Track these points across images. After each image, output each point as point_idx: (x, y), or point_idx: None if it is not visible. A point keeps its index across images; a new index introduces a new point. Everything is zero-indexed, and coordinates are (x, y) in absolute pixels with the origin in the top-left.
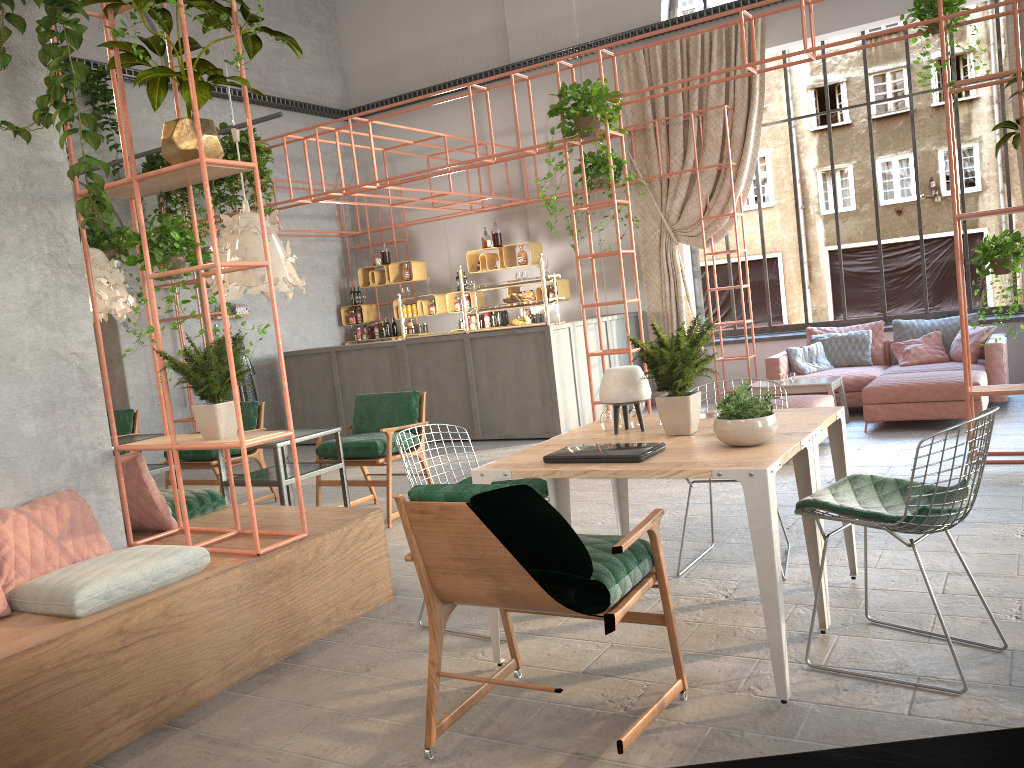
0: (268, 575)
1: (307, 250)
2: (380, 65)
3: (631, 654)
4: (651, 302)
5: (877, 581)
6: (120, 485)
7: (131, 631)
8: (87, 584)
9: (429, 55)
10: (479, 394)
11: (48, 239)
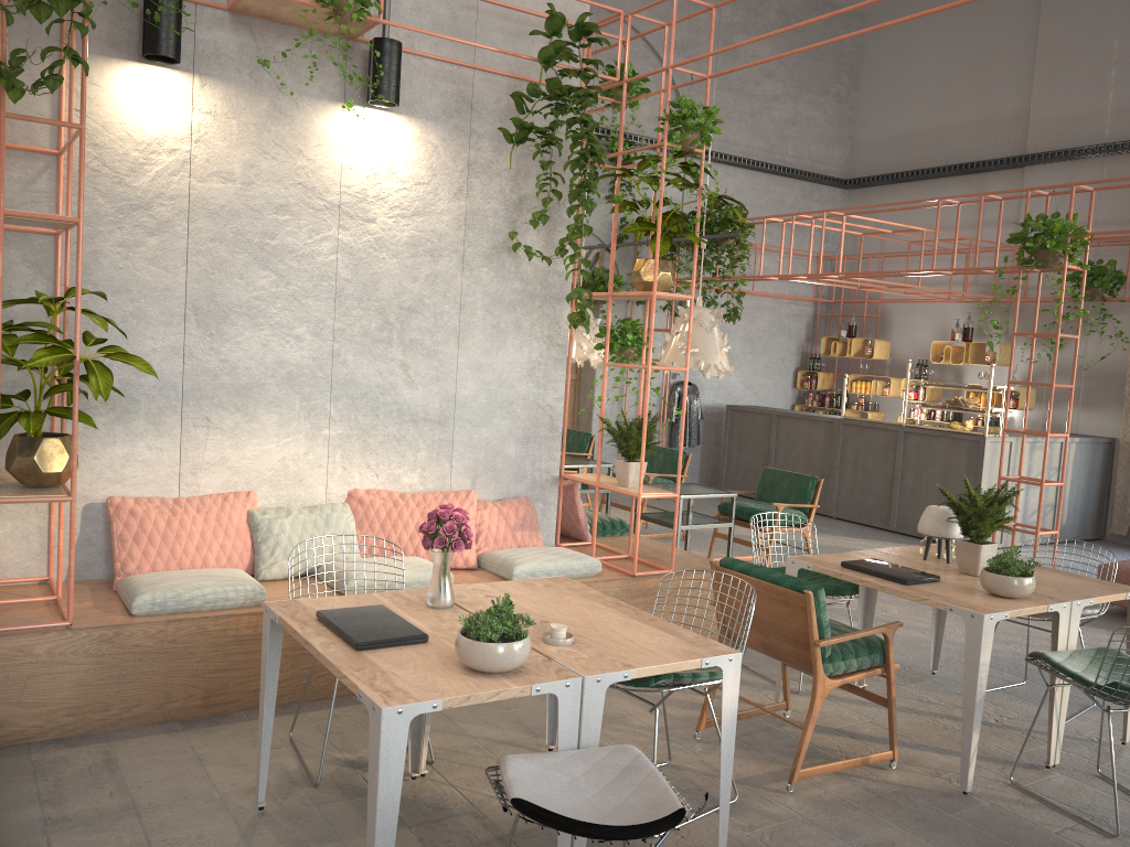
0: (637, 592)
1: (777, 311)
2: (890, 138)
3: (881, 731)
4: (1128, 431)
5: None
6: (558, 501)
7: None
8: (522, 563)
9: (942, 134)
10: (902, 487)
11: (548, 325)
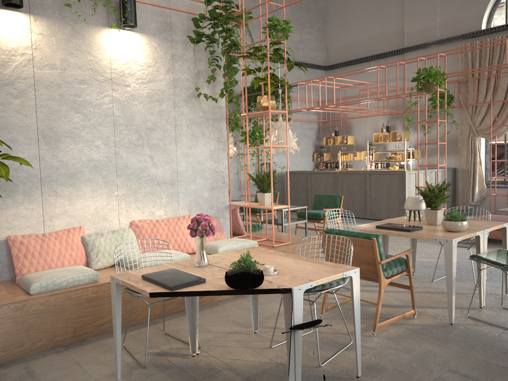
0: None
1: (302, 127)
2: (343, 46)
3: (402, 302)
4: (461, 164)
5: None
6: (230, 217)
7: None
8: (221, 246)
9: (366, 42)
10: (370, 198)
11: (217, 132)
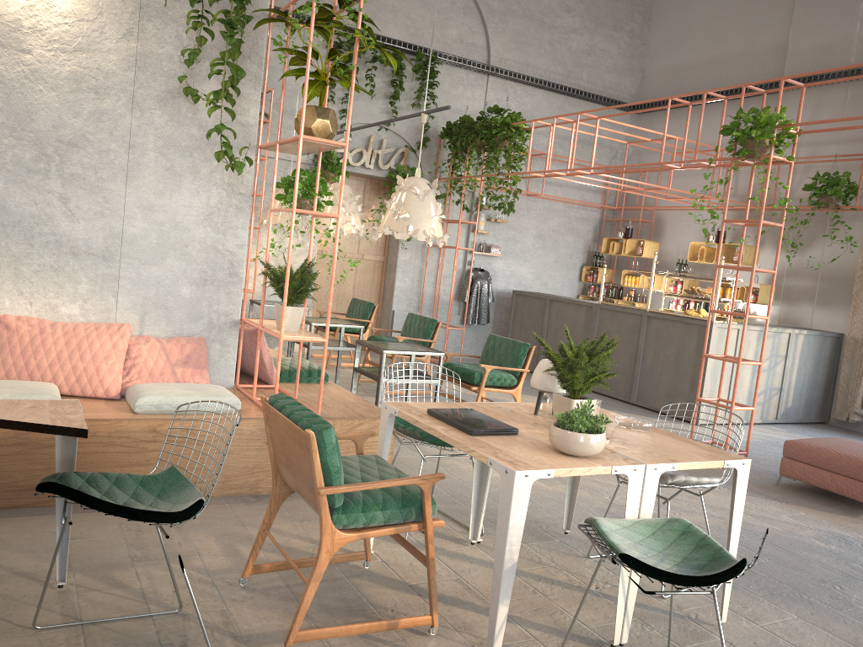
0: None
1: (567, 214)
2: (673, 69)
3: (459, 590)
4: (853, 327)
5: (740, 636)
6: (239, 344)
7: (161, 433)
8: (149, 395)
9: (715, 65)
10: (643, 365)
11: (230, 173)
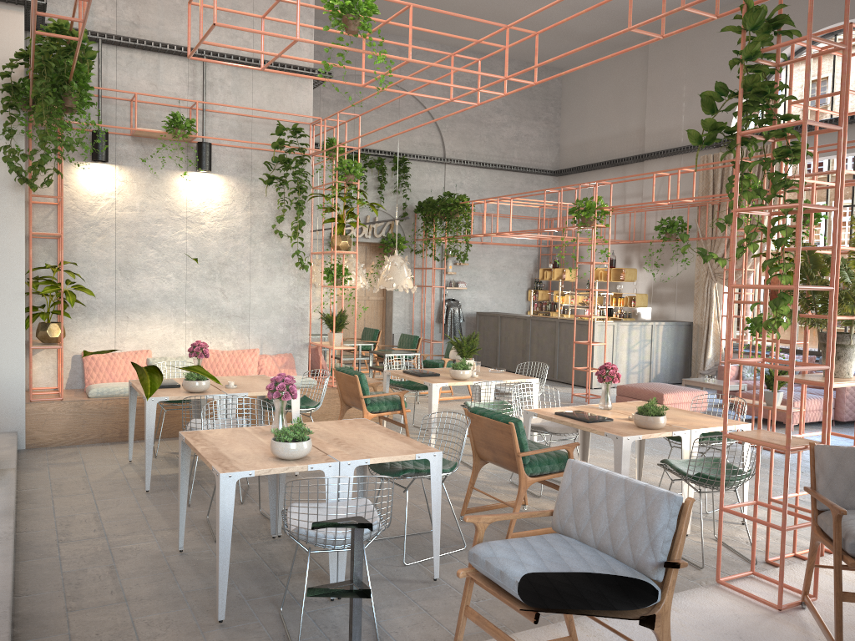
0: (335, 395)
1: (512, 254)
2: (578, 144)
3: None
4: (696, 317)
5: None
6: (309, 356)
7: None
8: None
9: (604, 141)
10: (559, 354)
11: (298, 268)
